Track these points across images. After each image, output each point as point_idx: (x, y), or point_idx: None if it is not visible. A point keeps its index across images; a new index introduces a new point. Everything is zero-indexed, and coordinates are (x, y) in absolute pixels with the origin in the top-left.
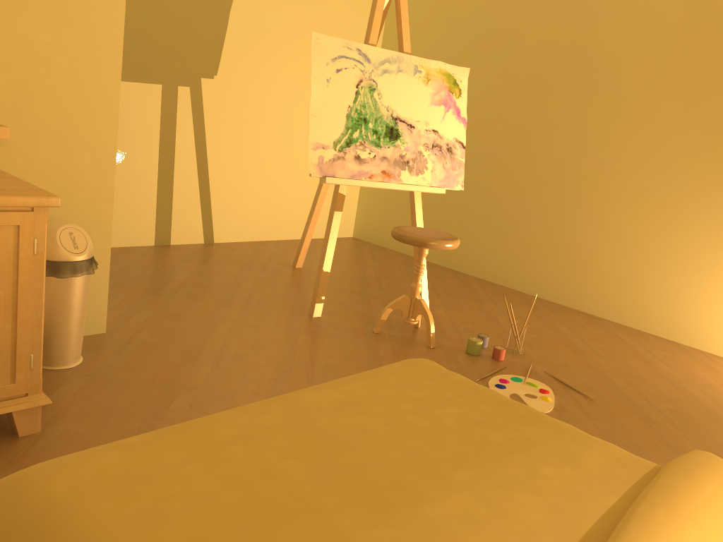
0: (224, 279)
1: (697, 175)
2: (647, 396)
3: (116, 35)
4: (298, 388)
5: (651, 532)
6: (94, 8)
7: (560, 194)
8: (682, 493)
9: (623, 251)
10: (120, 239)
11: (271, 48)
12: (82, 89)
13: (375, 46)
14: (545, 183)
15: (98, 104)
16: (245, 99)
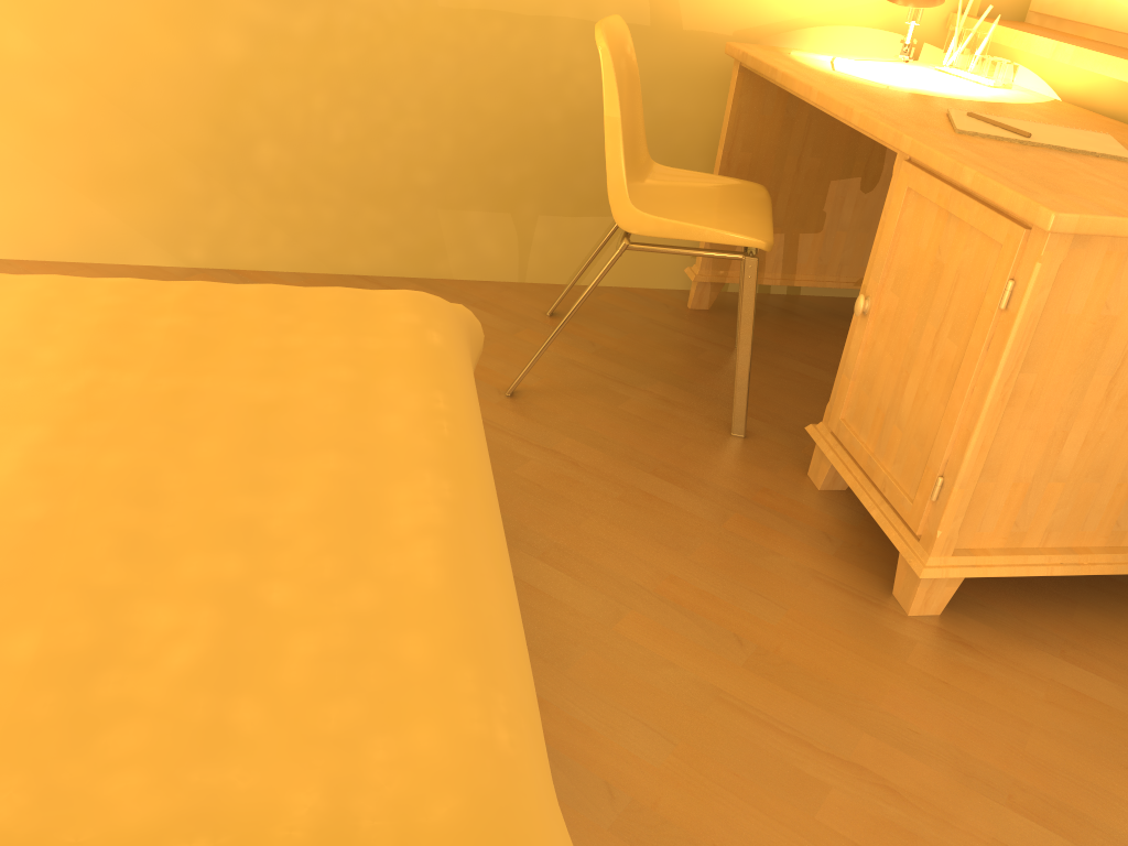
0: None
1: None
2: None
3: None
4: None
5: None
6: None
7: None
8: None
9: None
10: None
11: None
12: None
13: None
14: None
15: None
16: None
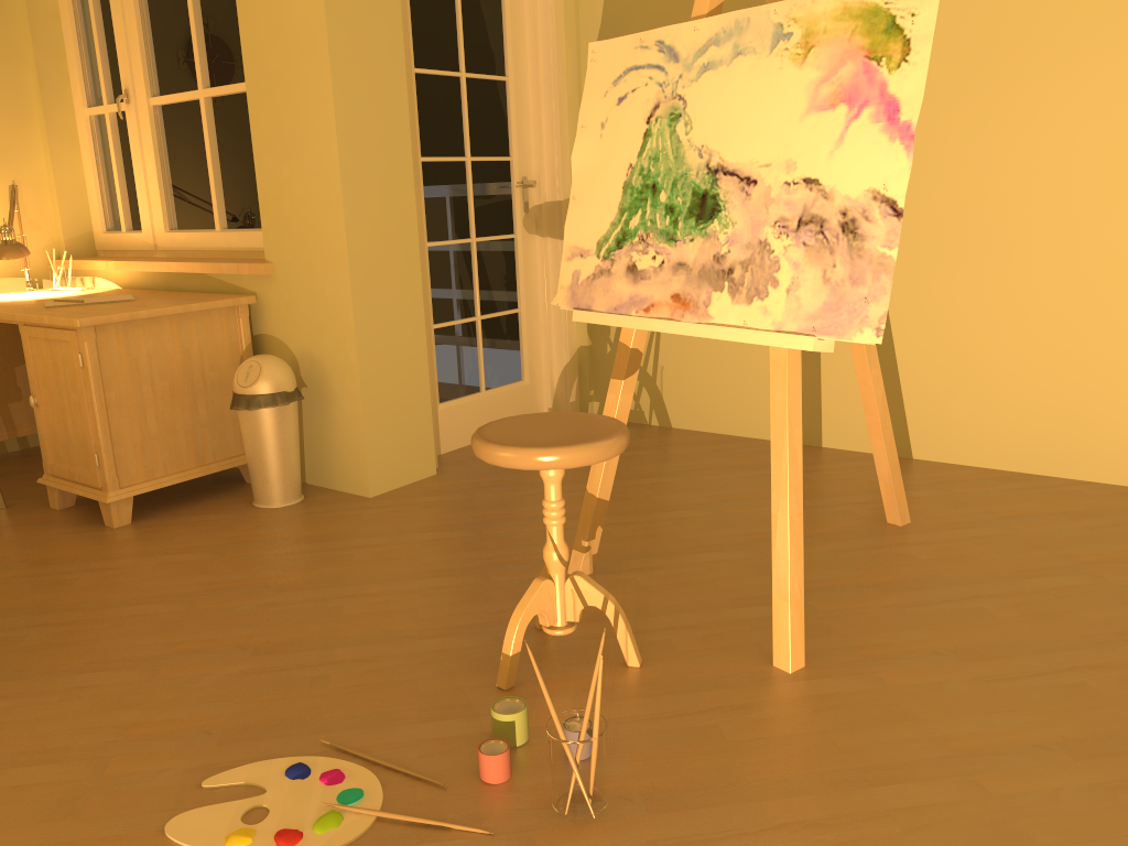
0: (688, 498)
1: None
2: None
3: (332, 149)
4: (237, 601)
5: None
6: (312, 126)
7: None
8: None
9: None
10: (738, 424)
11: (1032, 41)
12: (315, 216)
13: (691, 21)
14: None
15: (329, 230)
16: (967, 167)
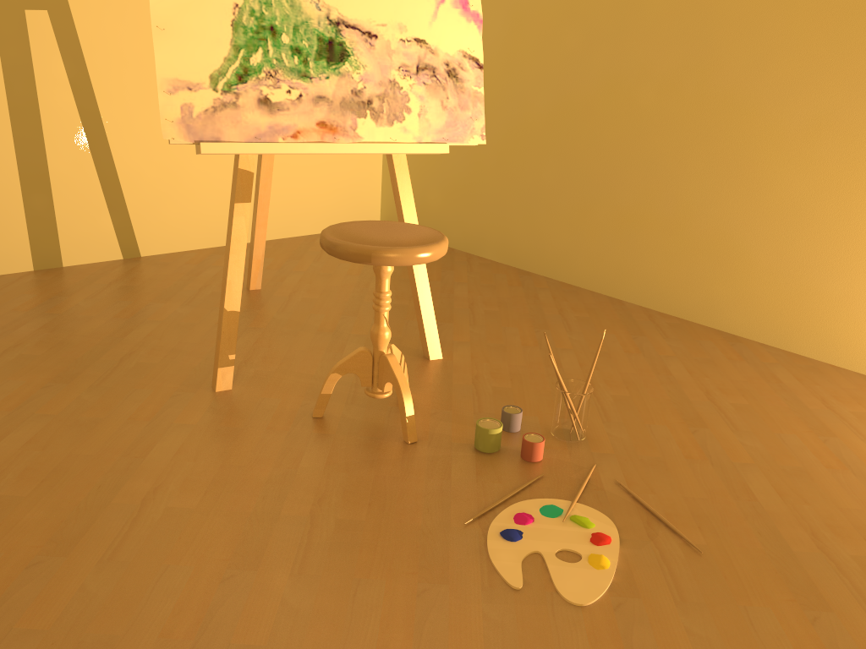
0: (106, 324)
1: None
2: (817, 528)
3: None
4: (62, 589)
5: None
6: None
7: (675, 136)
8: None
9: (784, 227)
10: None
11: None
12: None
13: None
14: (650, 118)
15: None
16: None
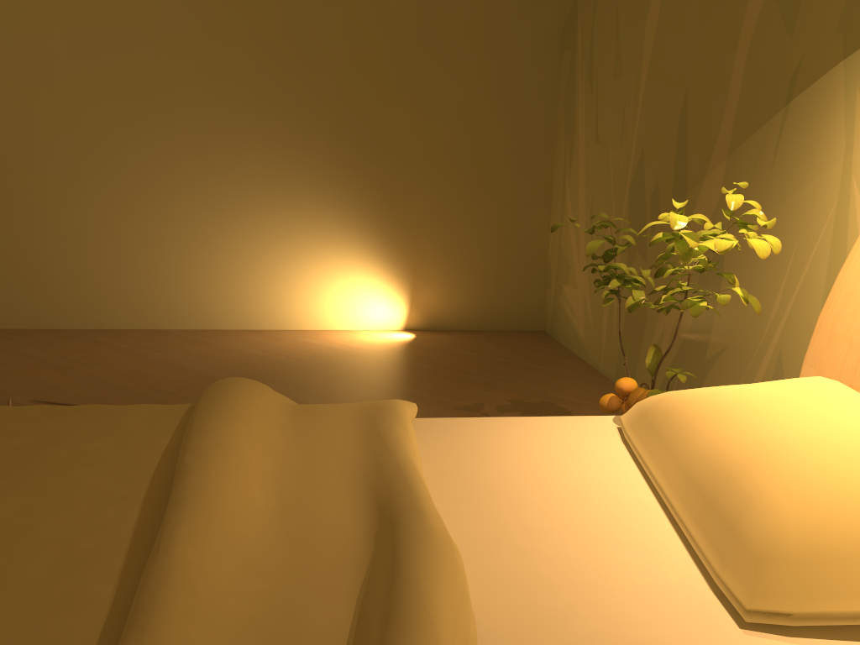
0: None
1: (127, 148)
2: (153, 385)
3: None
4: None
5: (211, 435)
6: None
7: None
8: (223, 404)
9: (73, 247)
10: None
11: None
12: None
13: None
14: None
15: None
16: None
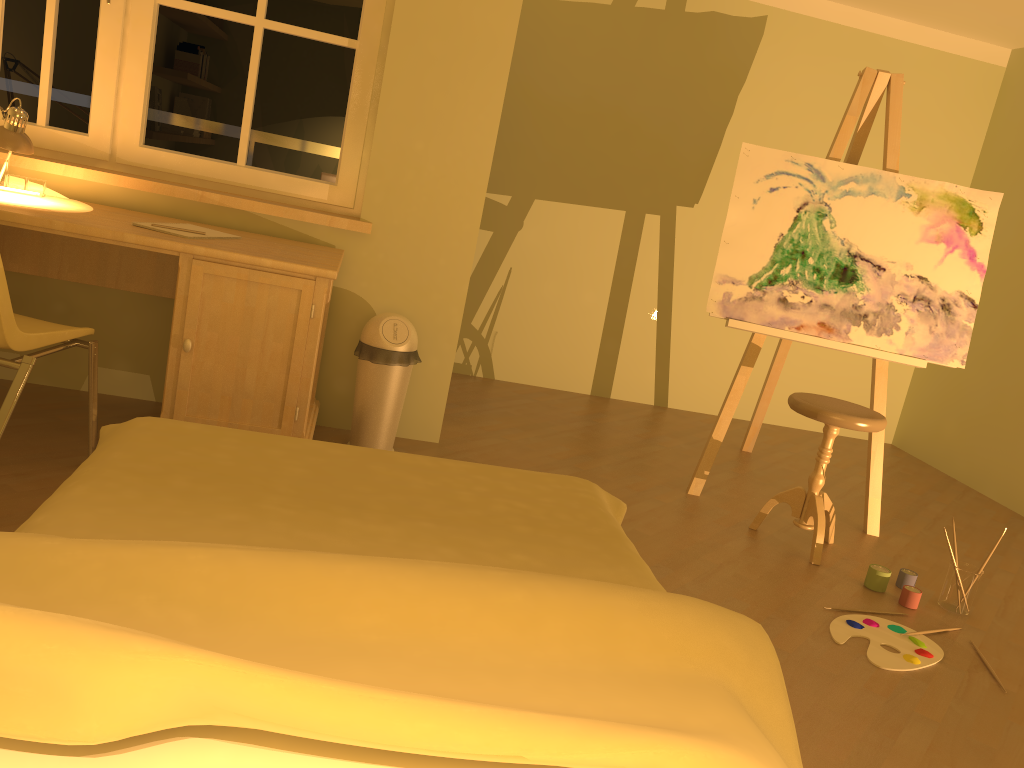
0: (628, 437)
1: None
2: None
3: (487, 144)
4: None
5: (456, 569)
6: (469, 118)
7: None
8: (568, 582)
9: None
10: (551, 379)
11: None
12: (446, 194)
13: (836, 161)
14: None
15: (460, 210)
16: None
